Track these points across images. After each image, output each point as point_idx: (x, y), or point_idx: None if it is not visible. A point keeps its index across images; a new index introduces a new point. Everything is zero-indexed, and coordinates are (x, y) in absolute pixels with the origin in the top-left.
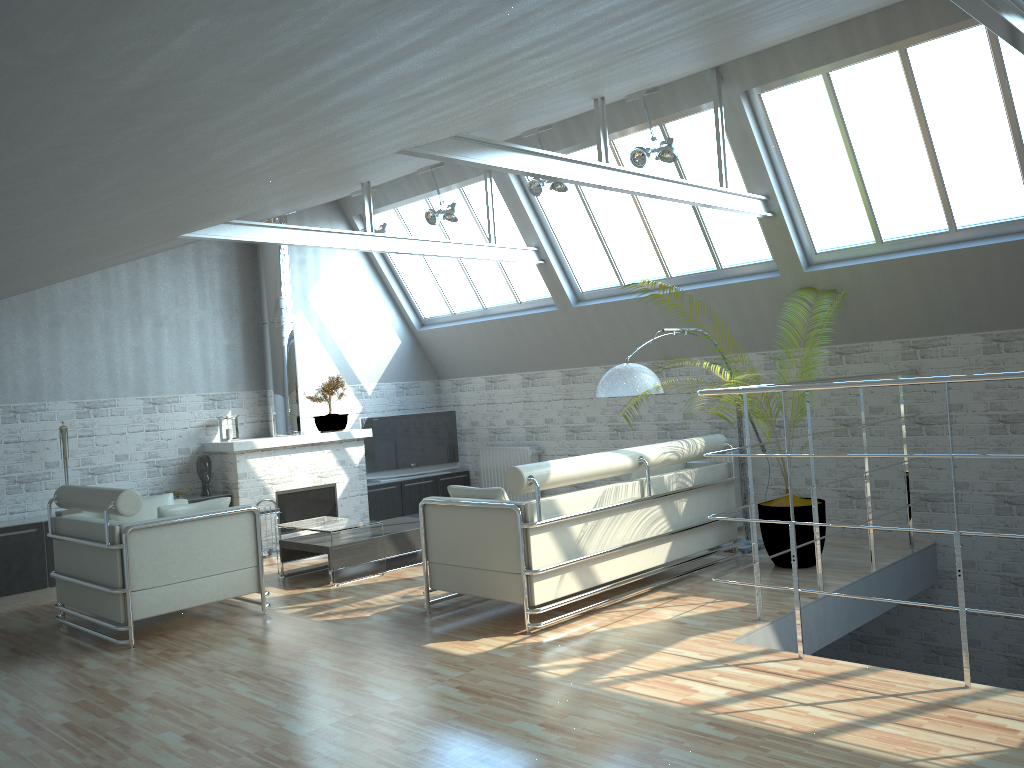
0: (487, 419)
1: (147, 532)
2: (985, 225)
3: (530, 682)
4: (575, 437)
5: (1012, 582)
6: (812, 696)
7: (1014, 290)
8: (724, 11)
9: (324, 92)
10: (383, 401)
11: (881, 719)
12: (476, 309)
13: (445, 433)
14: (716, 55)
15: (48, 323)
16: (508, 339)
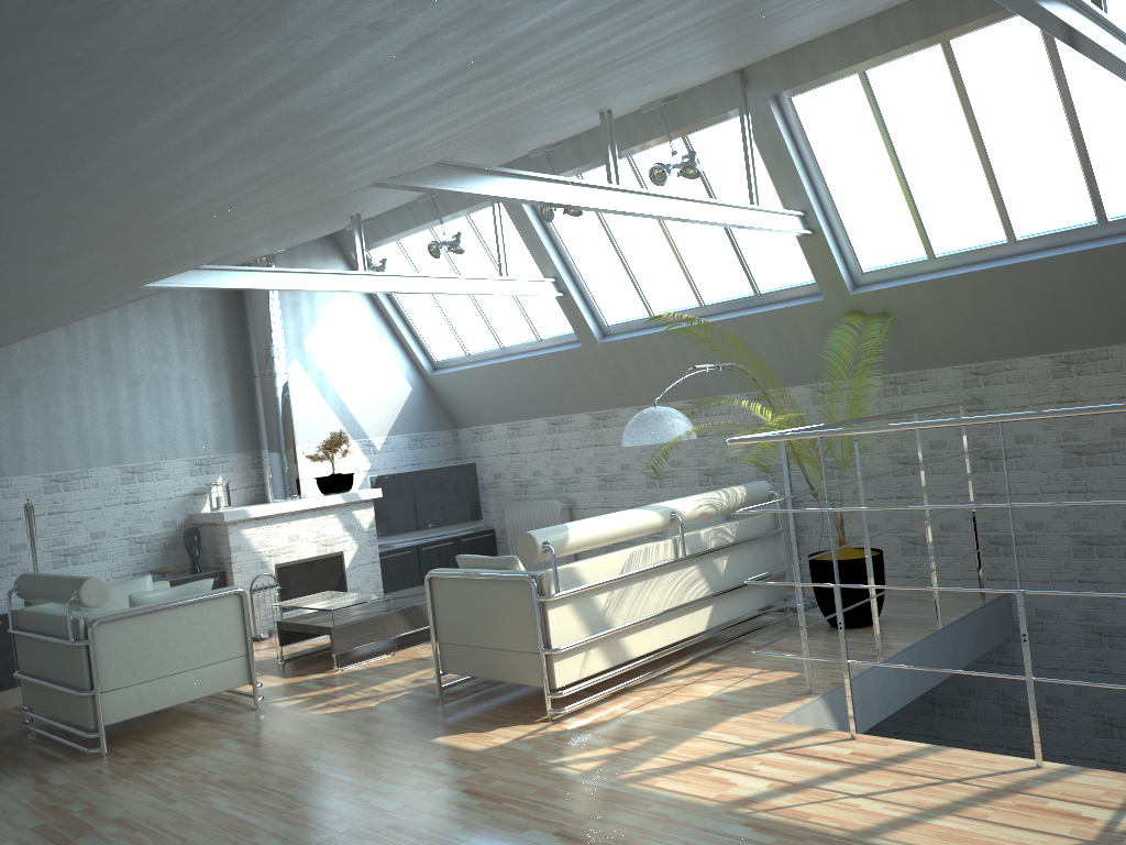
0: (511, 471)
1: (117, 624)
2: (1047, 234)
3: (548, 781)
4: (609, 487)
5: (1096, 632)
6: (864, 785)
7: (1083, 306)
8: (709, 14)
9: (197, 139)
10: (394, 456)
11: (941, 811)
12: (493, 349)
13: (465, 488)
14: (731, 58)
15: (7, 388)
16: (530, 381)
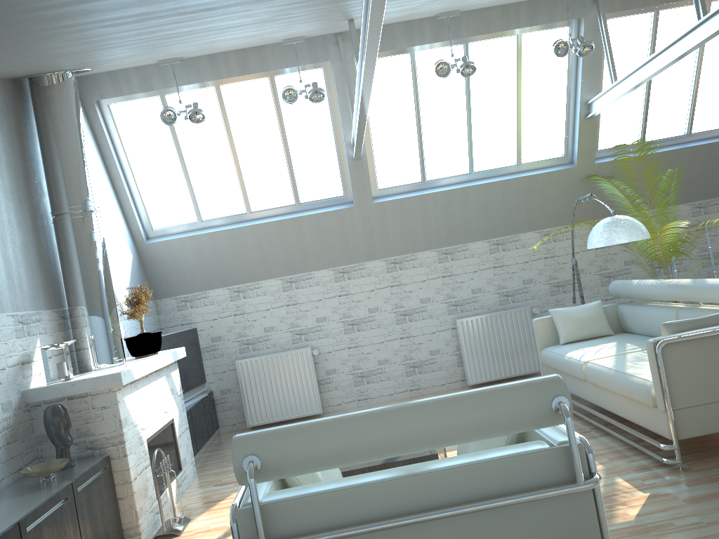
0: (235, 331)
1: None
2: (707, 130)
3: None
4: (356, 329)
5: None
6: None
7: (717, 173)
8: None
9: None
10: (134, 323)
11: None
12: (236, 214)
13: (195, 353)
14: None
15: None
16: (278, 242)
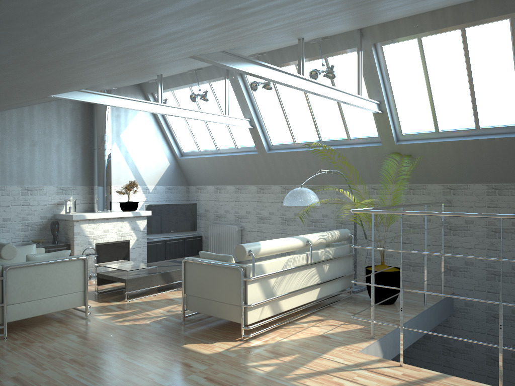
0: (214, 209)
1: (19, 270)
2: (495, 127)
3: (248, 376)
4: (262, 222)
5: (492, 316)
6: None
7: (507, 163)
8: None
9: None
10: (158, 195)
11: None
12: (212, 149)
13: (190, 215)
14: (373, 19)
15: None
16: (229, 167)
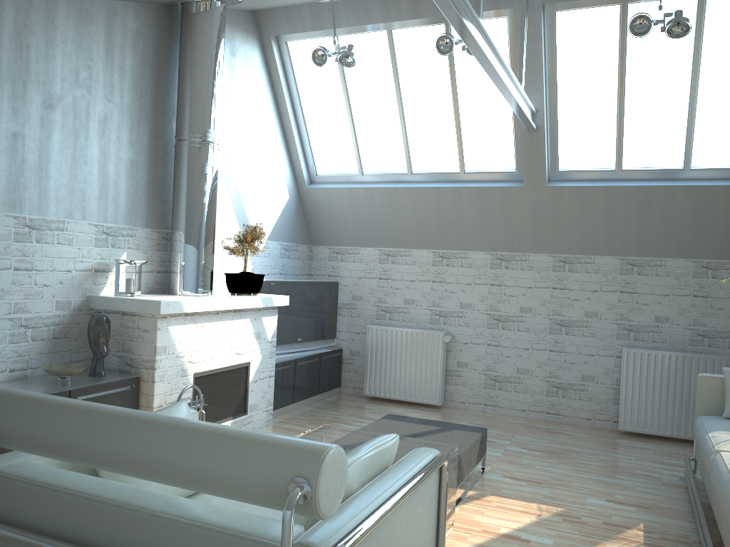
0: (376, 295)
1: None
2: None
3: None
4: (500, 327)
5: None
6: None
7: None
8: None
9: None
10: (269, 262)
11: None
12: (396, 173)
13: (328, 306)
14: None
15: None
16: (434, 211)
